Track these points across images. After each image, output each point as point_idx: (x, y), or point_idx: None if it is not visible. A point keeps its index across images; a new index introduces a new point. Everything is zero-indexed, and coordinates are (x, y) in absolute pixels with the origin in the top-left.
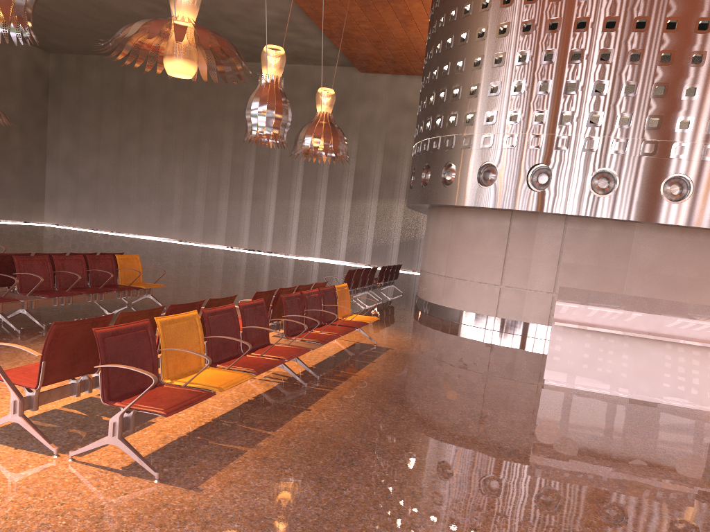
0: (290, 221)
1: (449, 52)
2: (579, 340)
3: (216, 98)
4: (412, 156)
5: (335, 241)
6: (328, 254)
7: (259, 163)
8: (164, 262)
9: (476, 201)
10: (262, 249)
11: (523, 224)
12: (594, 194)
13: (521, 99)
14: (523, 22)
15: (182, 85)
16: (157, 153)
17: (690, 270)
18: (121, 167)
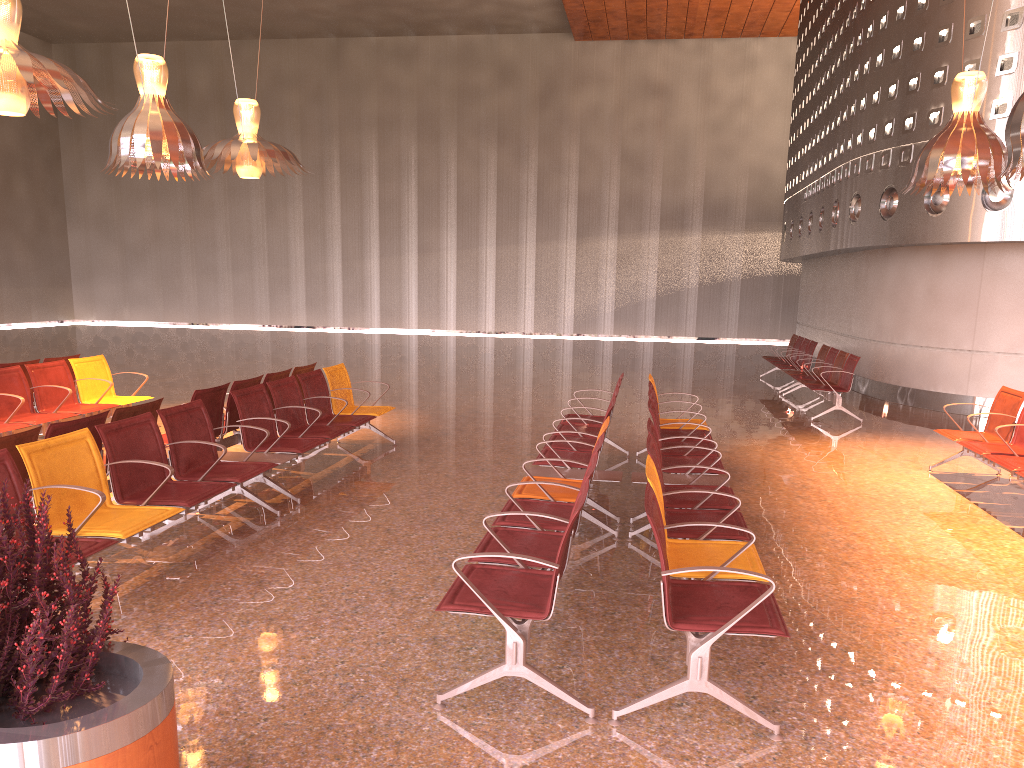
0: (483, 280)
1: None
2: None
3: (344, 98)
4: (665, 164)
5: (556, 304)
6: (547, 325)
7: (424, 194)
8: (408, 368)
9: None
10: (441, 328)
11: None
12: None
13: None
14: None
15: (285, 81)
16: (253, 193)
17: None
18: (196, 220)
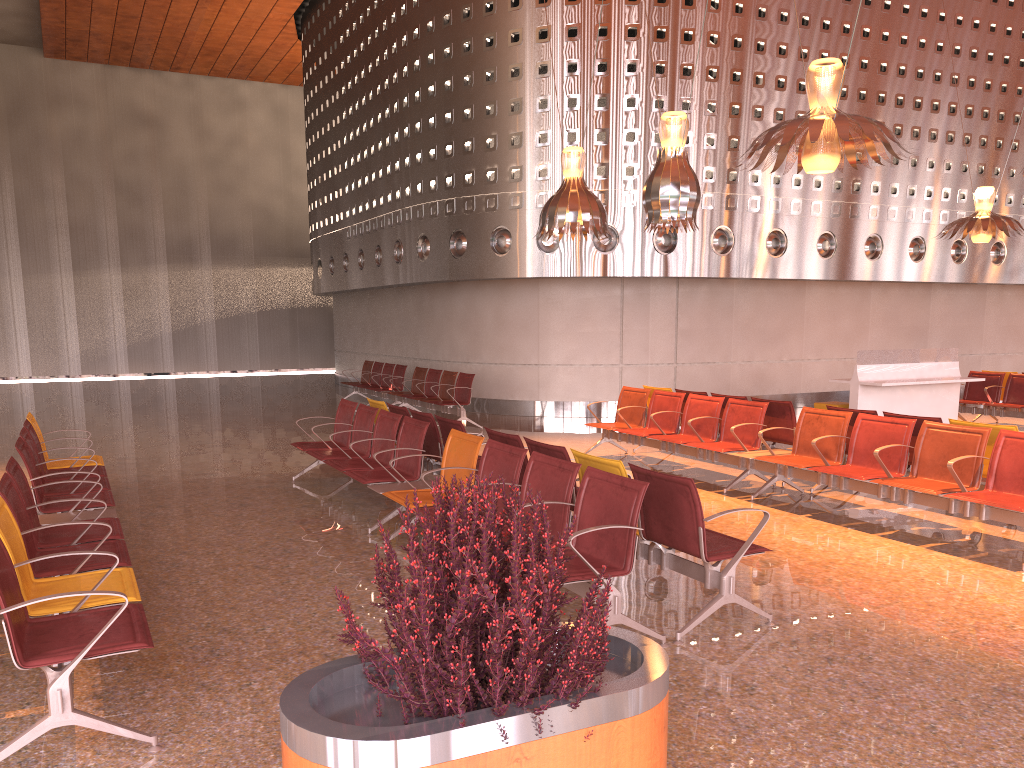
0: None
1: (519, 84)
2: (876, 397)
3: None
4: (165, 196)
5: (58, 344)
6: (49, 367)
7: None
8: None
9: (597, 270)
10: None
11: (635, 291)
12: (716, 253)
13: (635, 150)
14: (626, 61)
15: None
16: None
17: (776, 321)
18: None
